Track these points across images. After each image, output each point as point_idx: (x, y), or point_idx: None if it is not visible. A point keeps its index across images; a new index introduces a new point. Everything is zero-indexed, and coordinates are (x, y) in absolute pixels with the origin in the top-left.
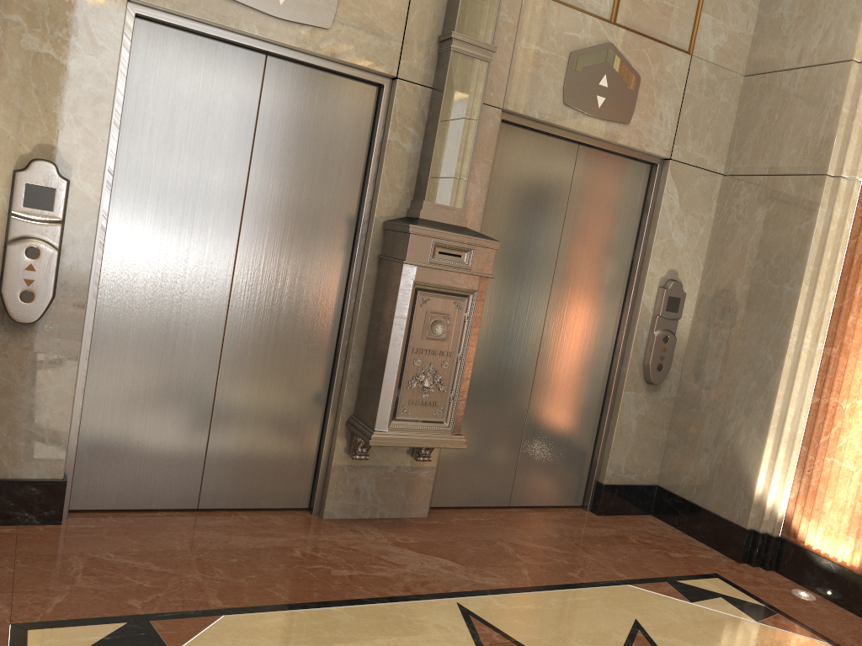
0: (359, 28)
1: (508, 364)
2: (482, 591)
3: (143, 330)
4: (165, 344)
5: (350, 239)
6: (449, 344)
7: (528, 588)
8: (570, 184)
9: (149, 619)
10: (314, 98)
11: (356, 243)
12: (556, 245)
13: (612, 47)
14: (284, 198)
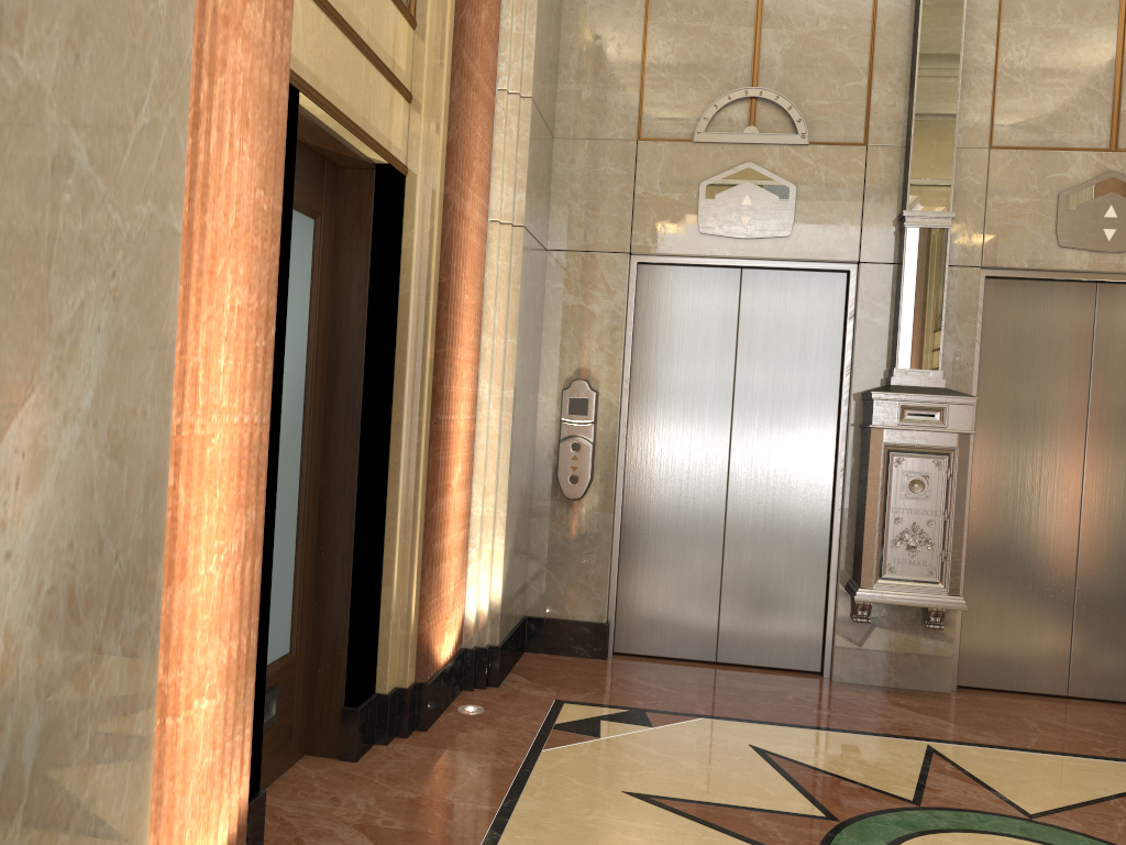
0: (816, 228)
1: (1039, 530)
2: (964, 743)
3: (660, 504)
4: (678, 515)
5: (834, 413)
6: (933, 503)
7: (1023, 749)
8: (1091, 327)
9: (645, 711)
10: (786, 295)
11: (839, 416)
12: (1084, 395)
13: (1115, 175)
14: (768, 384)
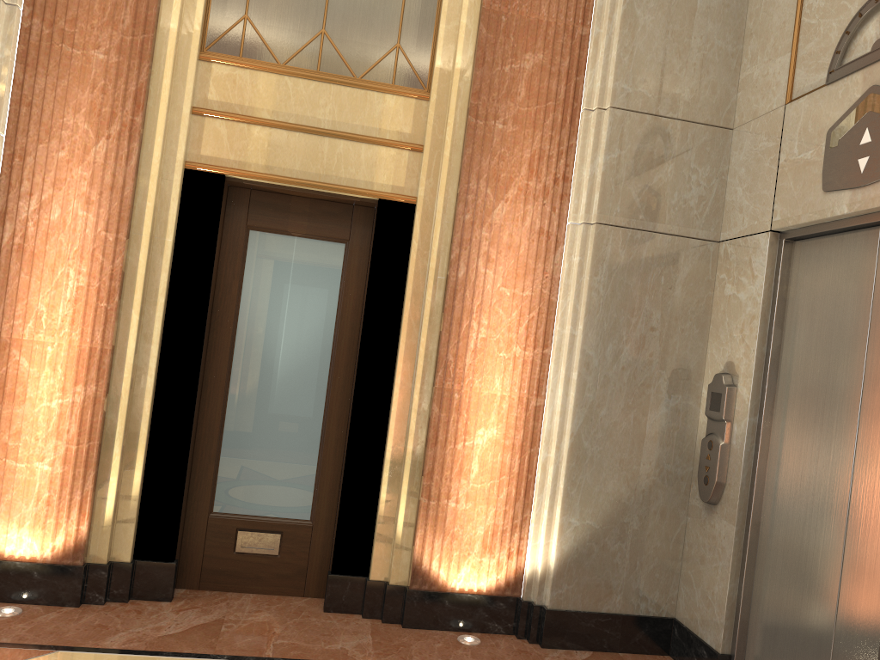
0: None
1: None
2: None
3: (787, 530)
4: (800, 548)
5: None
6: None
7: None
8: None
9: None
10: None
11: None
12: None
13: None
14: None
